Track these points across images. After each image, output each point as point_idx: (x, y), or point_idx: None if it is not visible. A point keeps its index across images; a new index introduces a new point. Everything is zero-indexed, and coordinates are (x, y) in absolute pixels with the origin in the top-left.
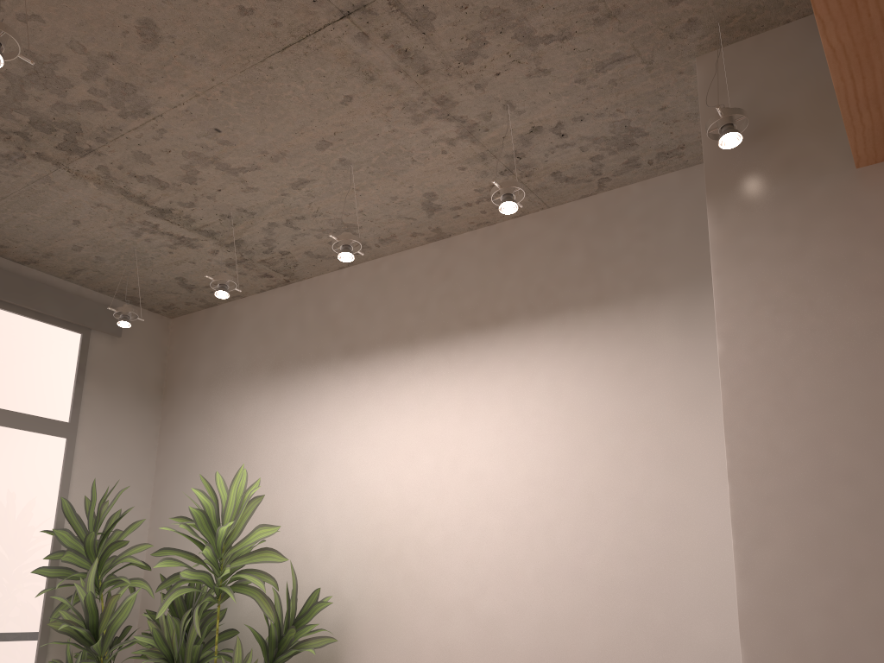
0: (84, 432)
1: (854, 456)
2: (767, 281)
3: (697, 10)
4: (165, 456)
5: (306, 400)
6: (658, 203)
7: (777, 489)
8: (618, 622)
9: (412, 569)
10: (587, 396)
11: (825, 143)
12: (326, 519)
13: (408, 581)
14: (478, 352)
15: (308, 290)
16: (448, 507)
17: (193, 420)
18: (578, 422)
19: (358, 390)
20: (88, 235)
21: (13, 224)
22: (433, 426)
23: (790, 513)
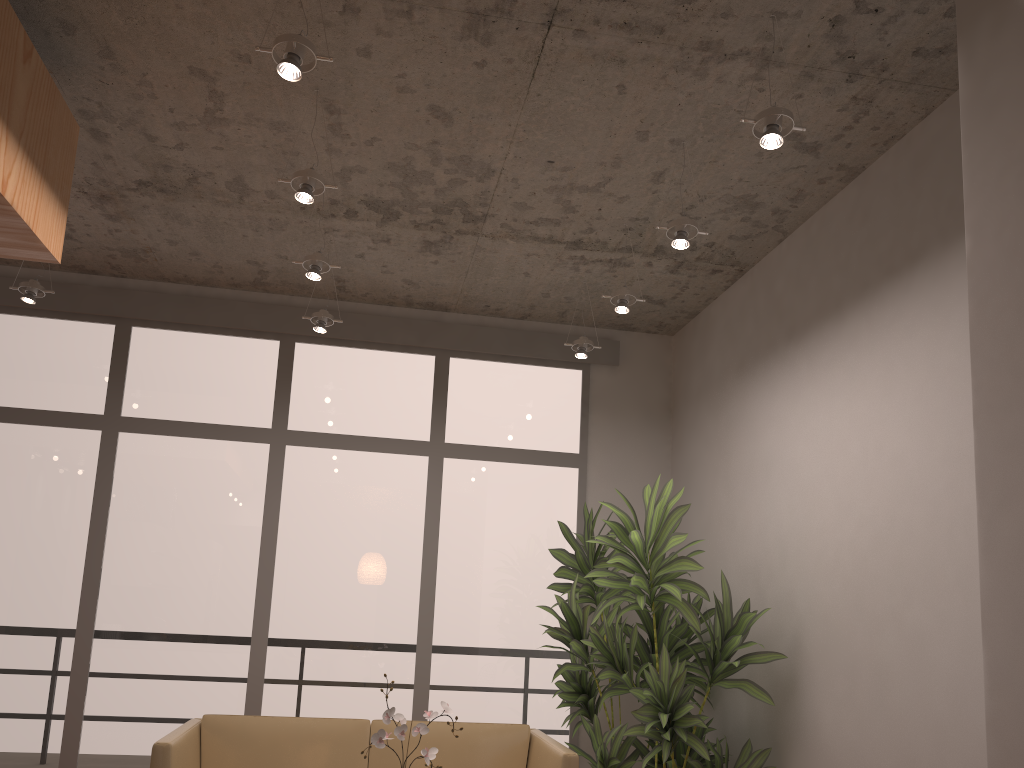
0: (594, 460)
1: None
2: (1013, 134)
3: None
4: (675, 475)
5: (762, 398)
6: None
7: (1019, 429)
8: None
9: (847, 576)
10: None
11: None
12: (781, 526)
13: (845, 590)
14: (895, 305)
15: (759, 275)
16: (875, 500)
17: (690, 436)
18: None
19: (799, 377)
20: (543, 281)
21: (489, 290)
22: (859, 405)
23: None
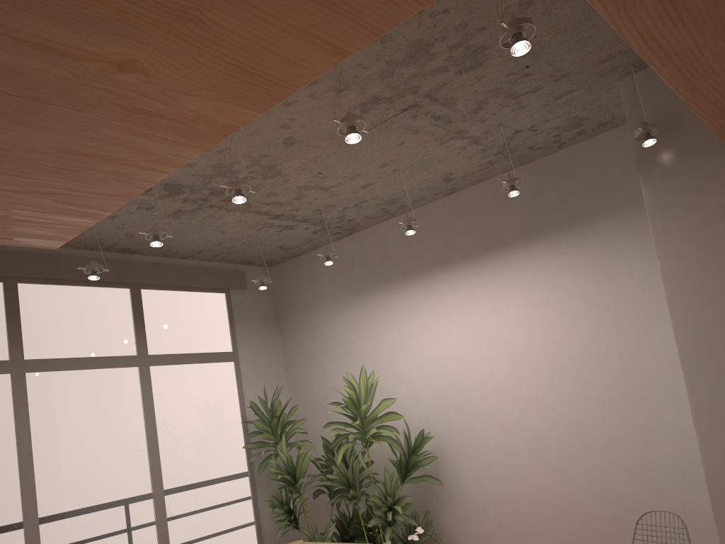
0: (241, 355)
1: None
2: (682, 222)
3: (617, 62)
4: (290, 358)
5: (382, 311)
6: (601, 153)
7: (704, 343)
8: (616, 421)
9: (477, 408)
10: (574, 286)
11: (708, 133)
12: (413, 384)
13: (476, 415)
14: (495, 266)
15: (366, 237)
16: (493, 367)
17: (304, 333)
18: (571, 303)
19: (417, 300)
20: (229, 236)
21: (184, 241)
22: (473, 317)
23: (713, 355)
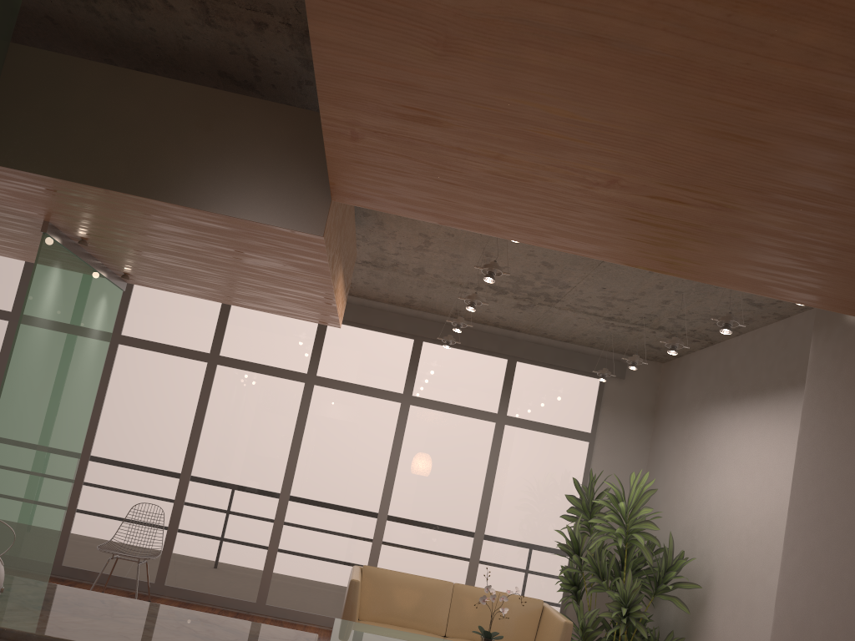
0: (599, 438)
1: (831, 507)
2: (823, 390)
3: None
4: (651, 455)
5: (712, 427)
6: None
7: (802, 522)
8: None
9: (742, 549)
10: None
11: None
12: (711, 509)
13: (740, 557)
14: (791, 404)
15: (722, 349)
16: (763, 511)
17: (664, 434)
18: None
19: (735, 424)
20: (584, 329)
21: (549, 327)
22: (764, 454)
23: (804, 537)
